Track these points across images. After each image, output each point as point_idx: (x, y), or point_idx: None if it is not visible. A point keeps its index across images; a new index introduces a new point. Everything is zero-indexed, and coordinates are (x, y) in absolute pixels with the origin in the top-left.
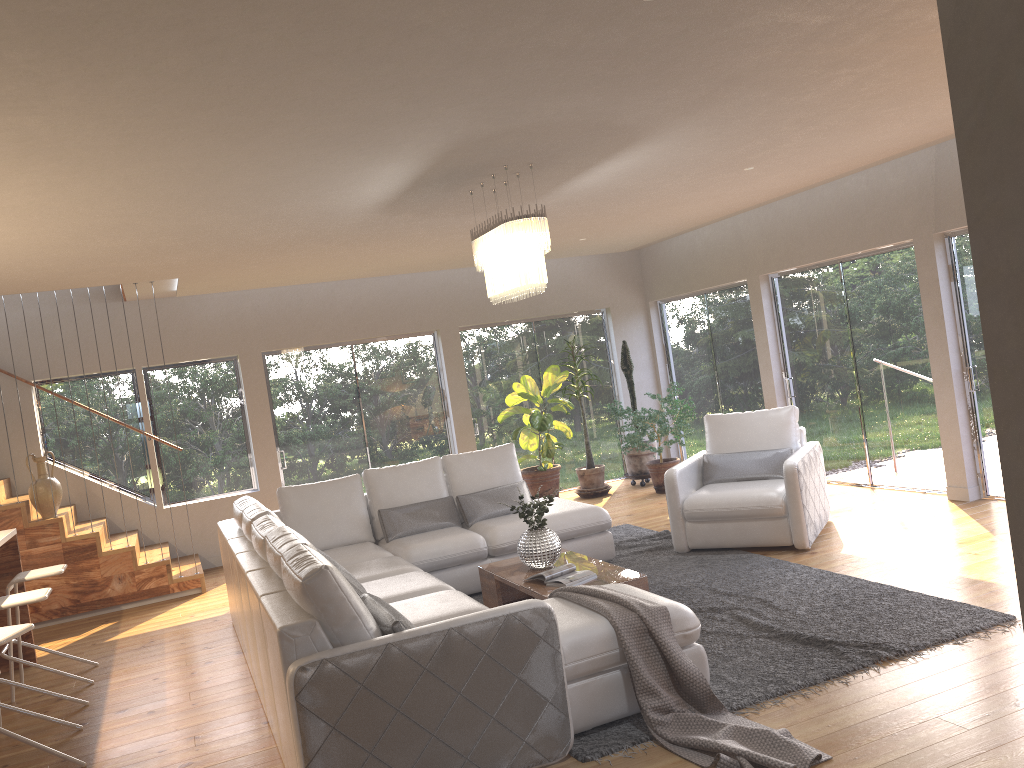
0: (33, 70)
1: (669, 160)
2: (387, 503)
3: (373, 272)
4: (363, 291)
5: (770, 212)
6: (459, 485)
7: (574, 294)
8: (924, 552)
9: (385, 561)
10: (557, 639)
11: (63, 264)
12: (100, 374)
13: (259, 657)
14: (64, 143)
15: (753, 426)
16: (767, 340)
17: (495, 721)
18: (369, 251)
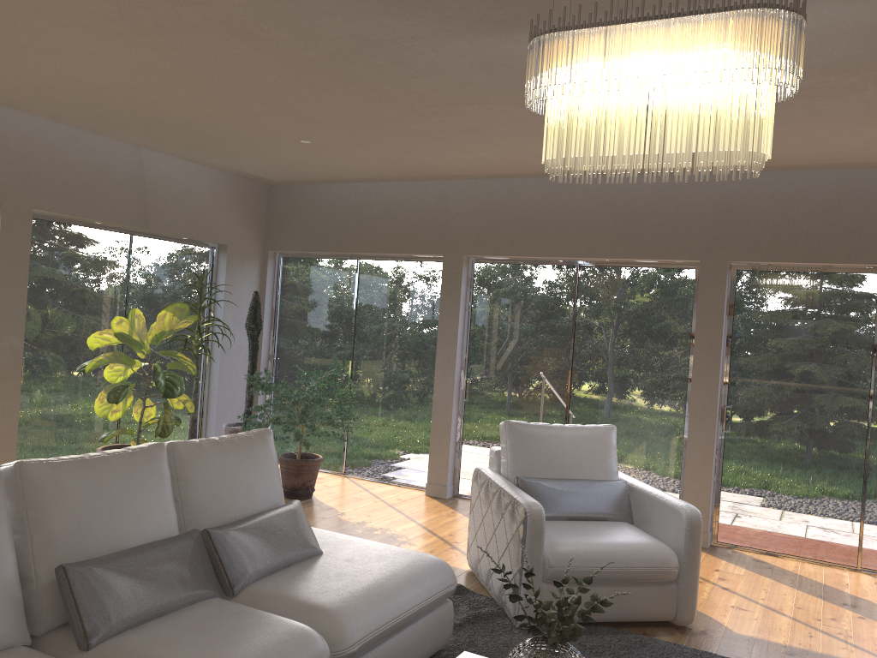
0: None
1: None
2: (70, 546)
3: None
4: None
5: (501, 188)
6: (200, 505)
7: (193, 214)
8: (830, 635)
9: None
10: None
11: None
12: None
13: None
14: None
15: (573, 445)
16: (457, 331)
17: None
18: (56, 1)
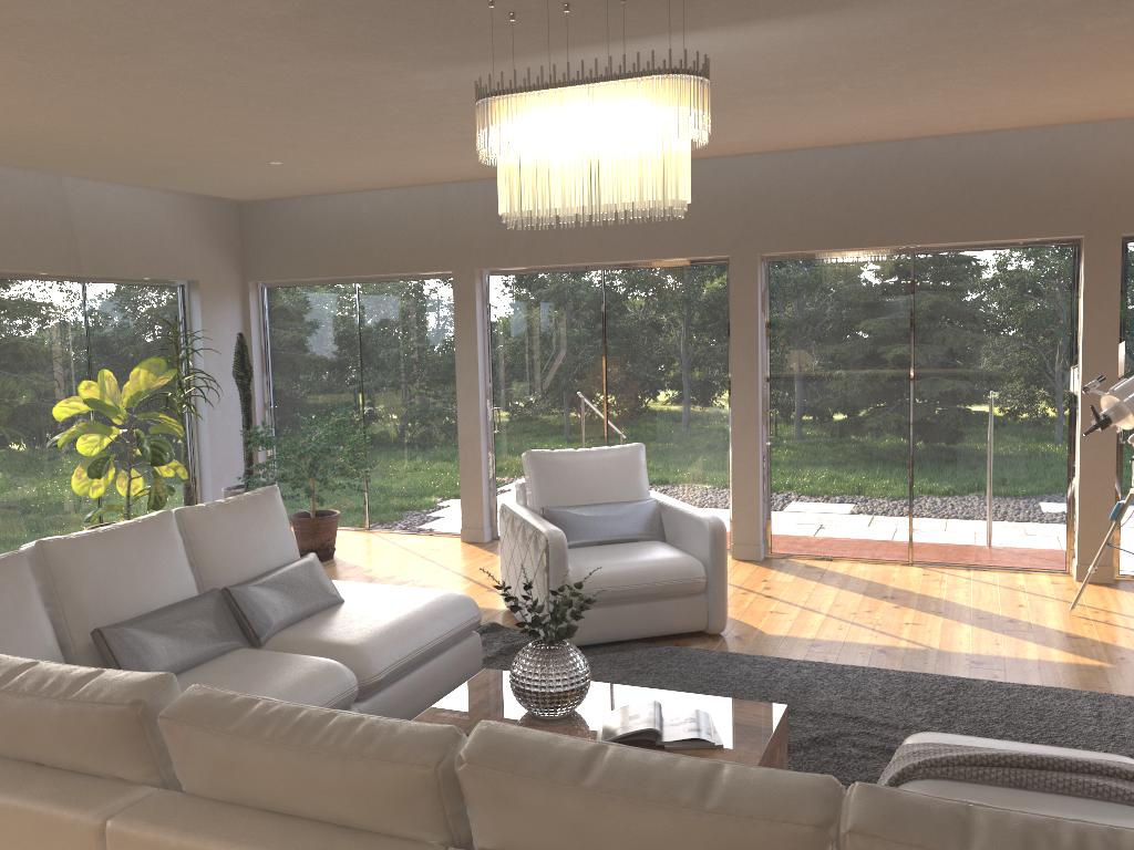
0: None
1: (724, 65)
2: (100, 613)
3: None
4: None
5: None
6: (215, 566)
7: (154, 250)
8: (859, 626)
9: None
10: None
11: None
12: None
13: None
14: None
15: (600, 469)
16: (477, 356)
17: None
18: None
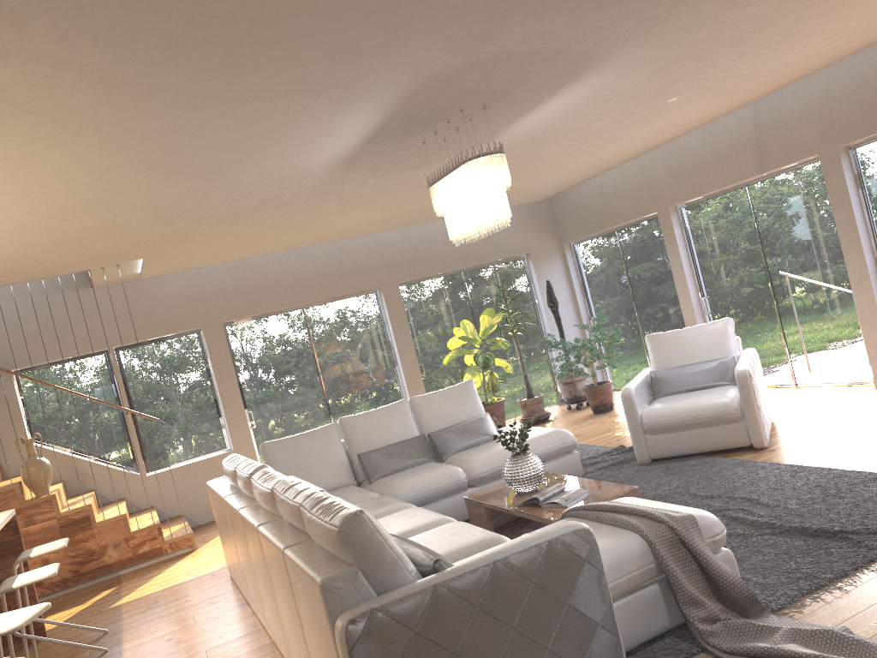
0: (7, 3)
1: (607, 93)
2: (364, 447)
3: (319, 239)
4: (309, 258)
5: (674, 148)
6: (428, 423)
7: (497, 244)
8: None
9: (377, 501)
10: (600, 560)
11: (36, 250)
12: (75, 357)
13: (282, 610)
14: (39, 103)
15: (693, 340)
16: (682, 265)
17: (550, 652)
18: (319, 216)
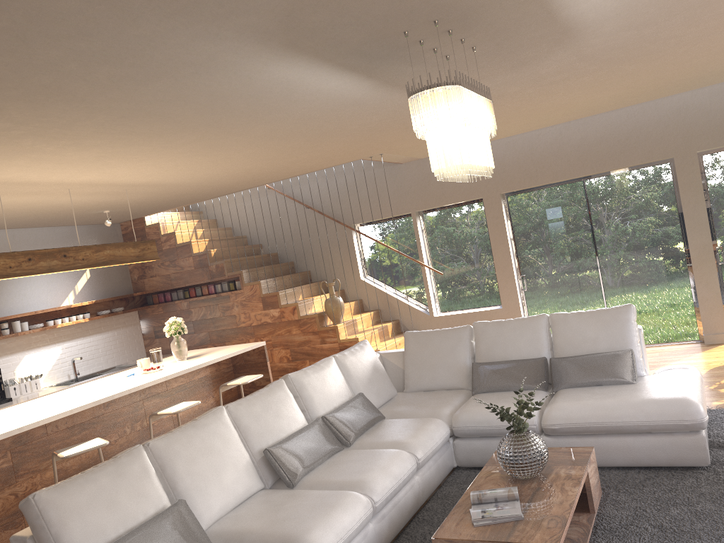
0: None
1: None
2: (485, 356)
3: (572, 115)
4: (590, 129)
5: None
6: (560, 346)
7: None
8: None
9: (412, 425)
10: None
11: (257, 164)
12: (393, 218)
13: None
14: None
15: None
16: None
17: None
18: (506, 108)
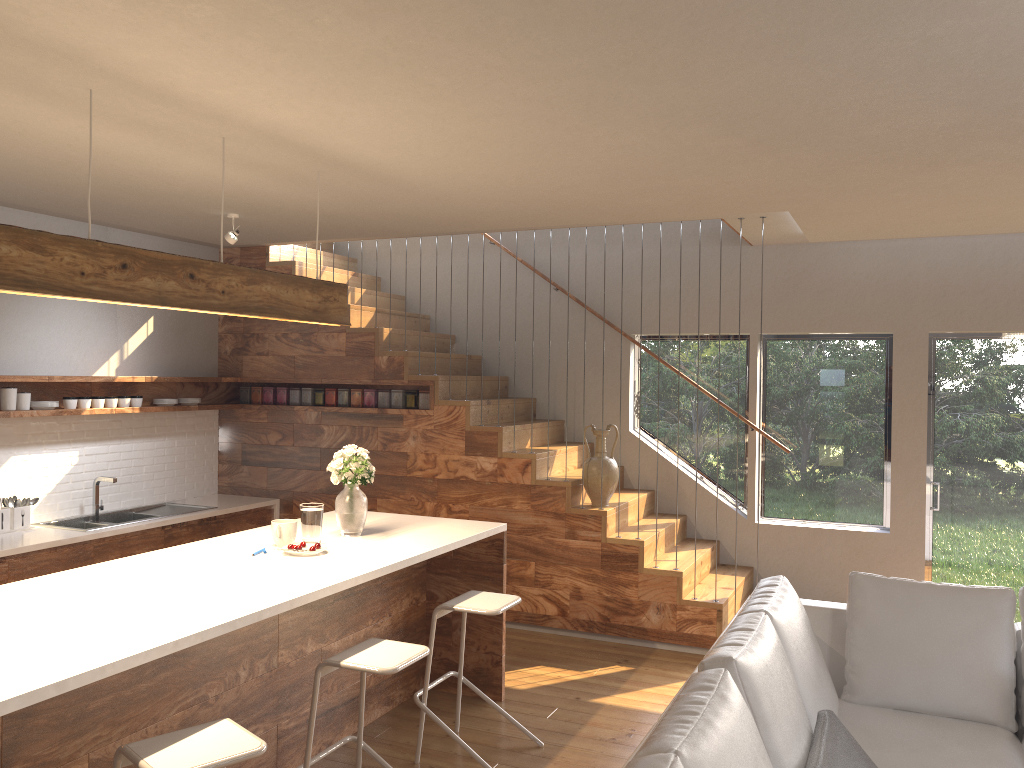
0: None
1: None
2: None
3: None
4: None
5: None
6: None
7: None
8: None
9: None
10: None
11: (591, 178)
12: (709, 336)
13: None
14: None
15: None
16: None
17: None
18: None
